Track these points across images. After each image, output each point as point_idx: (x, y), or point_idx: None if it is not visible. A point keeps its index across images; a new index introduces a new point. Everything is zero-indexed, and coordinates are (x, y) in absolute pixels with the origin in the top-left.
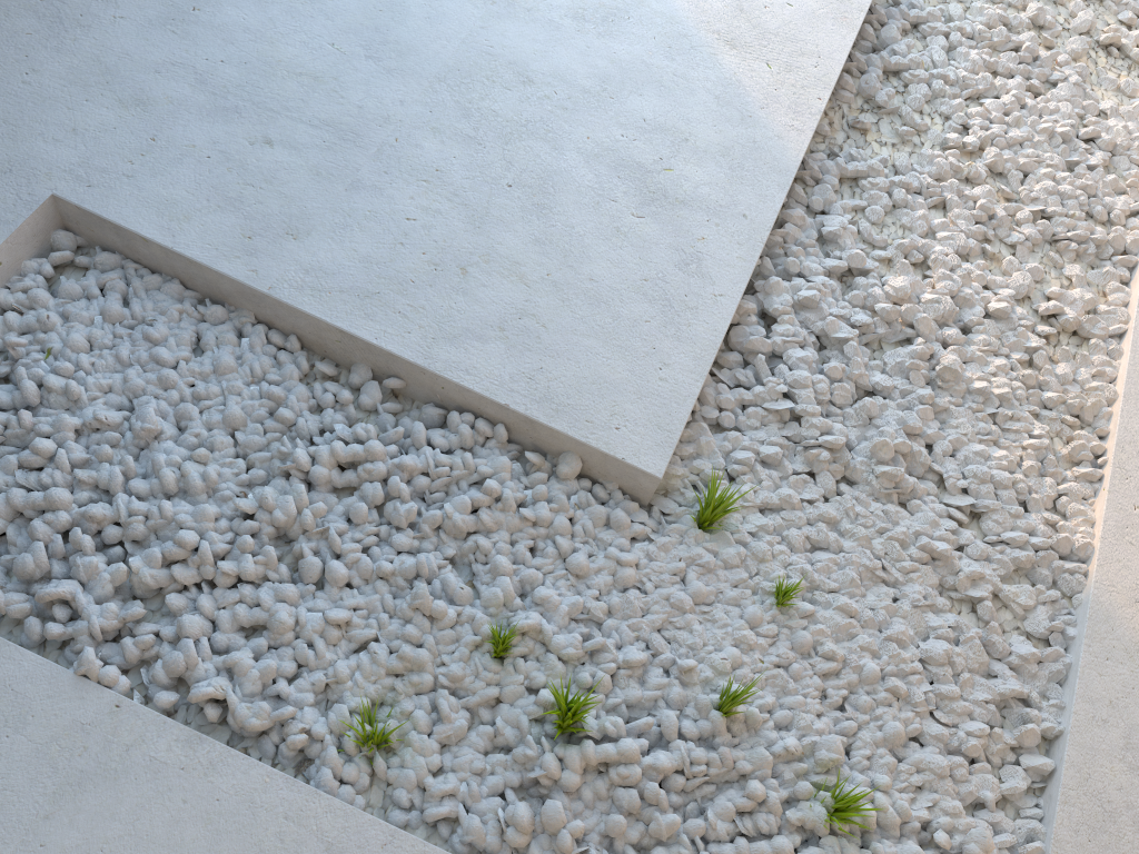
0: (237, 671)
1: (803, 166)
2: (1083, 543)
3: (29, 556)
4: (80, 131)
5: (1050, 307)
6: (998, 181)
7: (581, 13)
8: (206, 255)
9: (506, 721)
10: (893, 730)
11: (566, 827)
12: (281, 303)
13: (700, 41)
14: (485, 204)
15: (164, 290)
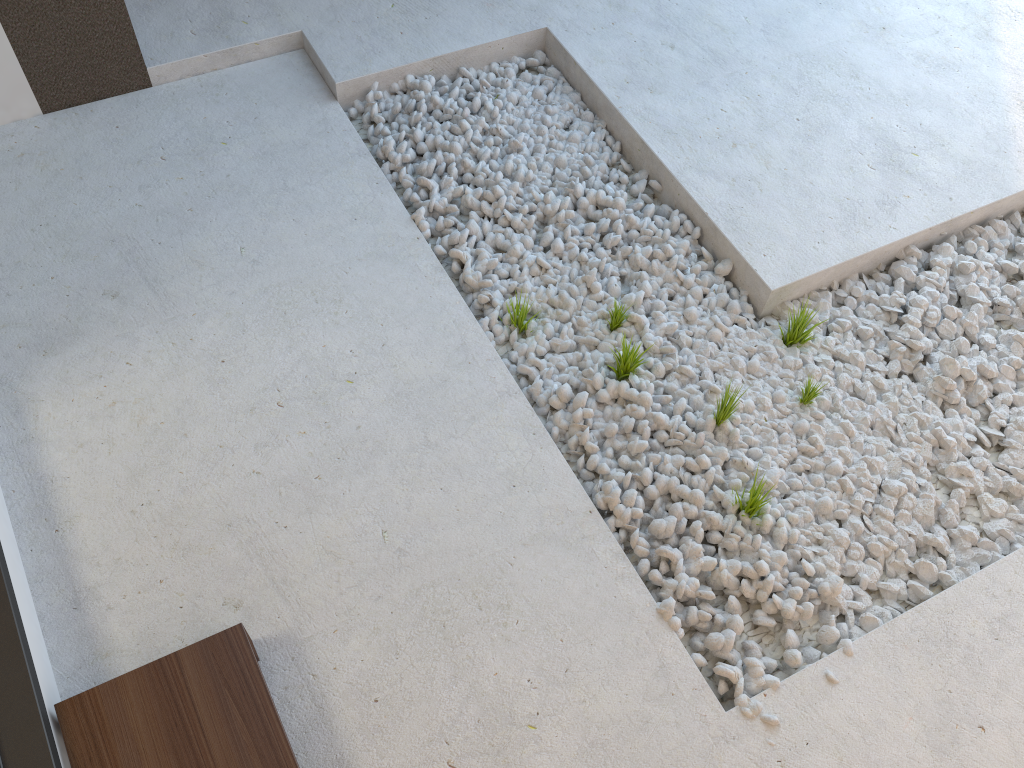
0: (479, 257)
1: None
2: None
3: (426, 163)
4: (580, 7)
5: None
6: None
7: (923, 57)
8: (599, 80)
9: (592, 357)
10: (823, 499)
11: (582, 408)
12: (621, 116)
13: (1002, 101)
14: (774, 122)
15: (569, 96)
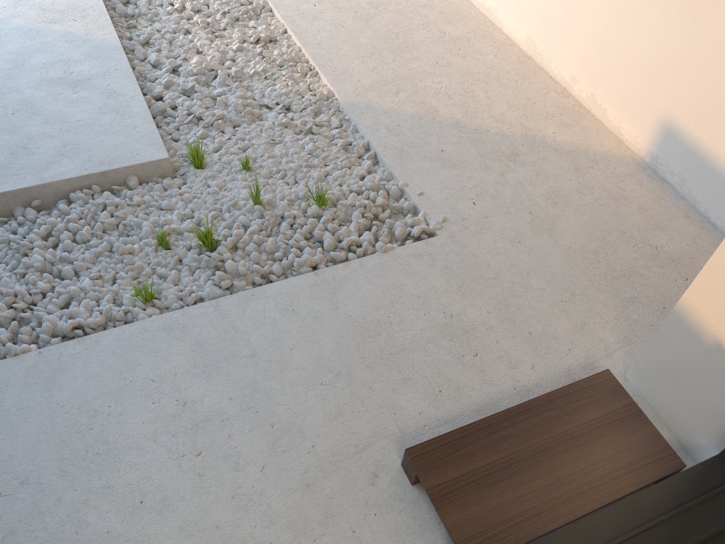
0: (74, 314)
1: (123, 49)
2: (327, 91)
3: None
4: None
5: (254, 36)
6: (200, 14)
7: None
8: None
9: (189, 262)
10: (317, 174)
11: (239, 266)
12: None
13: (39, 28)
14: (10, 124)
15: None
